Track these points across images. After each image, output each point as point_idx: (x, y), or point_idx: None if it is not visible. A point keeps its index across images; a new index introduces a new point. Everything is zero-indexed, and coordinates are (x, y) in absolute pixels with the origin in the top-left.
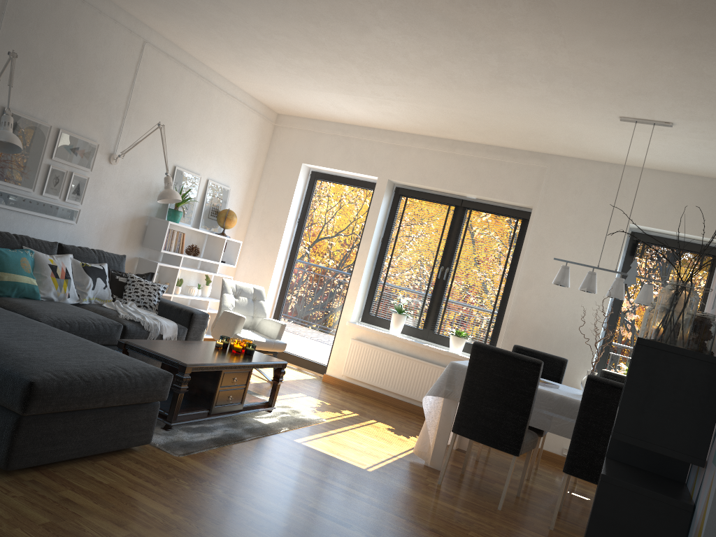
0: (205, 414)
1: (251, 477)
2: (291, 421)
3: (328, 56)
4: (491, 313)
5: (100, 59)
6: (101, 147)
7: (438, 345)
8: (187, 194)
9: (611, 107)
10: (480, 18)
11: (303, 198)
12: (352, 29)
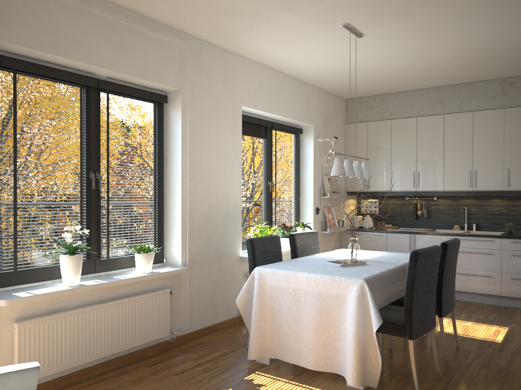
0: None
1: None
2: None
3: None
4: (149, 214)
5: None
6: None
7: (108, 272)
8: None
9: (364, 16)
10: None
11: None
12: None
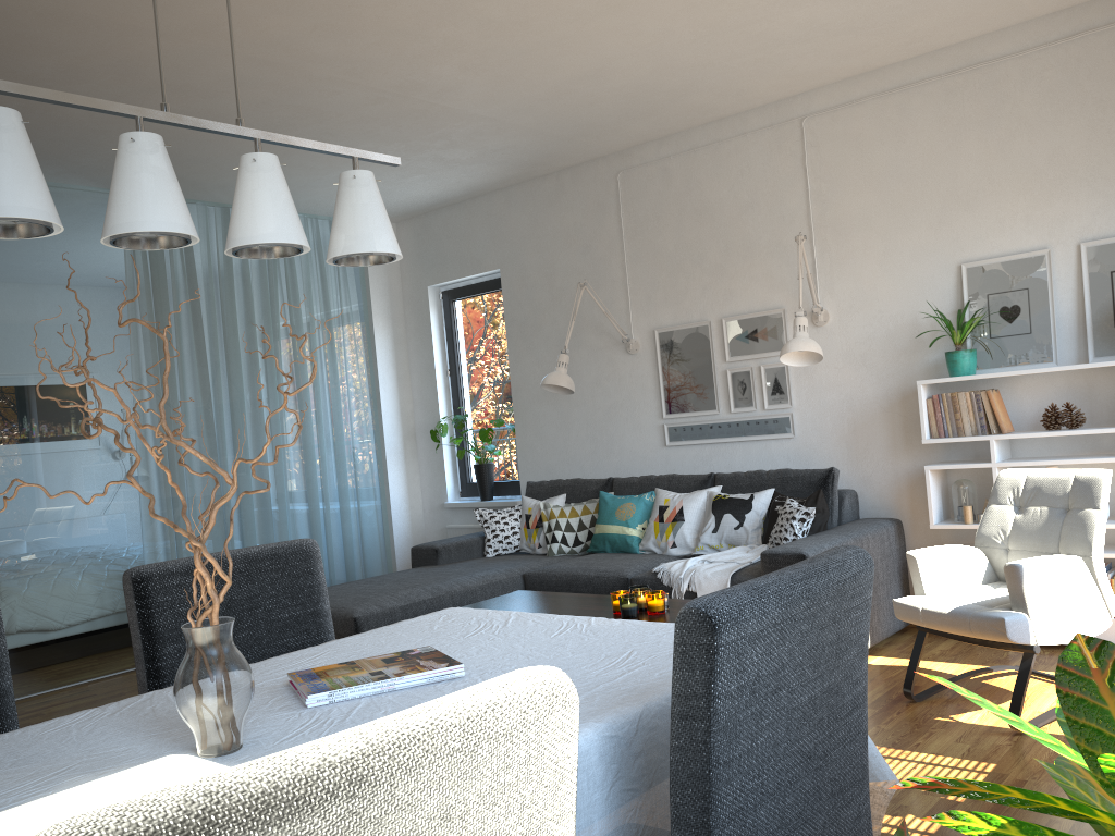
0: None
1: None
2: None
3: None
4: None
5: (743, 198)
6: (793, 310)
7: None
8: (1017, 302)
9: None
10: None
11: None
12: None
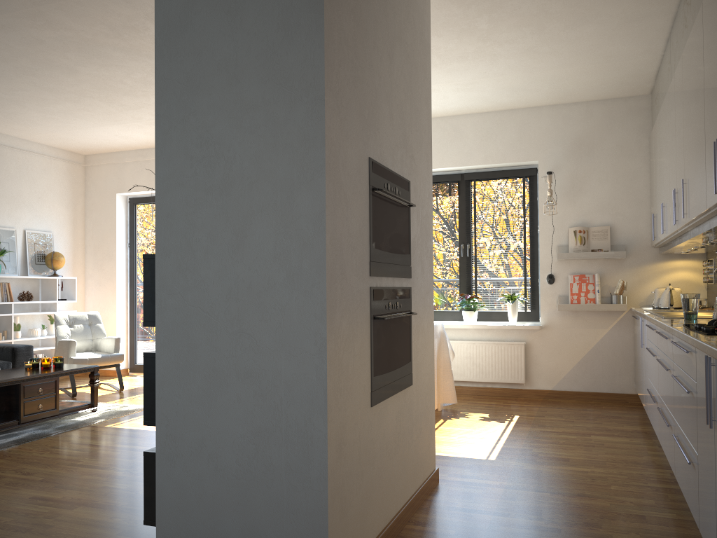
0: (15, 425)
1: (35, 457)
2: (112, 414)
3: (70, 97)
4: None
5: None
6: None
7: None
8: (5, 247)
9: None
10: (140, 42)
11: (128, 224)
12: (64, 72)
